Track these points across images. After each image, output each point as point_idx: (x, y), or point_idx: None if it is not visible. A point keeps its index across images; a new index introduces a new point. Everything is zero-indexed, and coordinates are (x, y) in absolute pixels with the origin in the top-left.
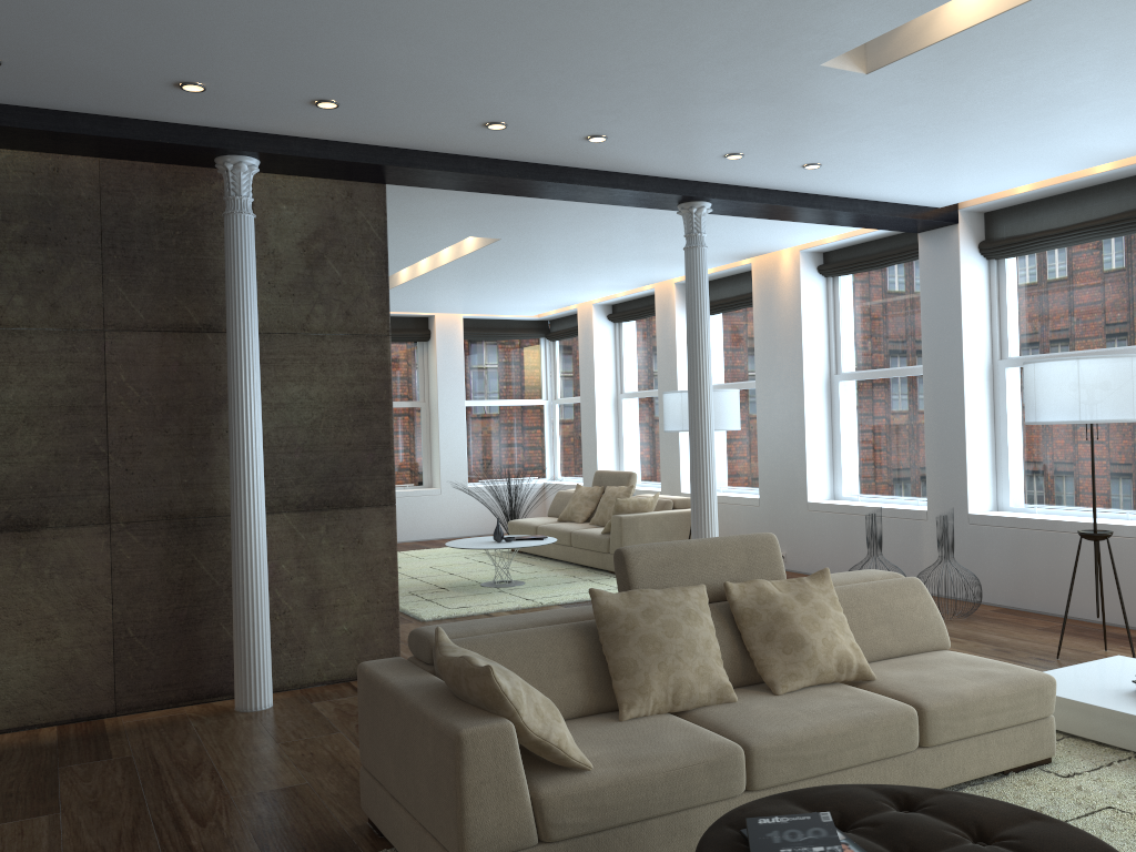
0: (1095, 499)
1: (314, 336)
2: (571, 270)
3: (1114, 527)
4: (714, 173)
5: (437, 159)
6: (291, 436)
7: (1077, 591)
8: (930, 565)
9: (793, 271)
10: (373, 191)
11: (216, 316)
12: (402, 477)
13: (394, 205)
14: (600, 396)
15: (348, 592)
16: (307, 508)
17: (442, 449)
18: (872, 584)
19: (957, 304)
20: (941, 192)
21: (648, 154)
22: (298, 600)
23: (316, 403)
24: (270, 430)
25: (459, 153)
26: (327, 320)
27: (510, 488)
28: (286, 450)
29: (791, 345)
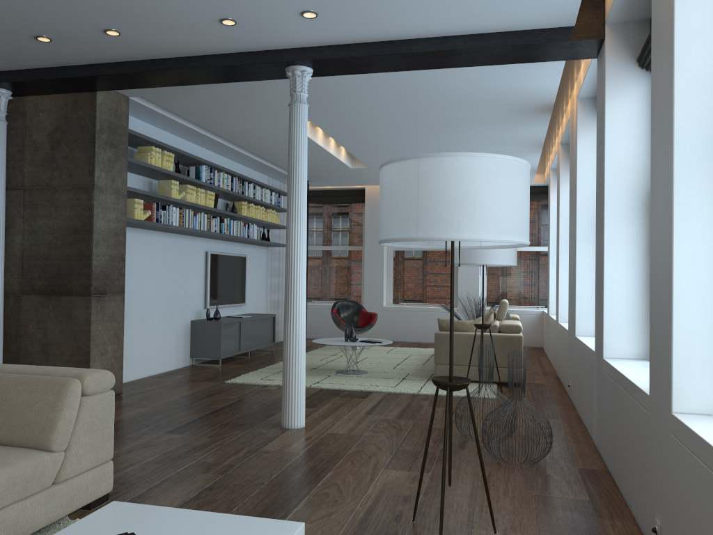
0: (451, 340)
1: (53, 190)
2: (437, 140)
3: (636, 389)
4: (266, 40)
5: (81, 69)
6: (38, 250)
7: (626, 465)
8: (594, 410)
9: (575, 118)
10: (89, 97)
11: (6, 181)
12: (437, 298)
13: (180, 106)
14: (554, 242)
15: (62, 347)
16: (44, 293)
17: (459, 280)
18: (21, 376)
19: (604, 127)
20: (516, 9)
21: (178, 36)
22: (36, 347)
23: (51, 230)
24: (28, 246)
25: (92, 63)
26: (60, 180)
27: (479, 310)
28: (35, 258)
29: (574, 188)
